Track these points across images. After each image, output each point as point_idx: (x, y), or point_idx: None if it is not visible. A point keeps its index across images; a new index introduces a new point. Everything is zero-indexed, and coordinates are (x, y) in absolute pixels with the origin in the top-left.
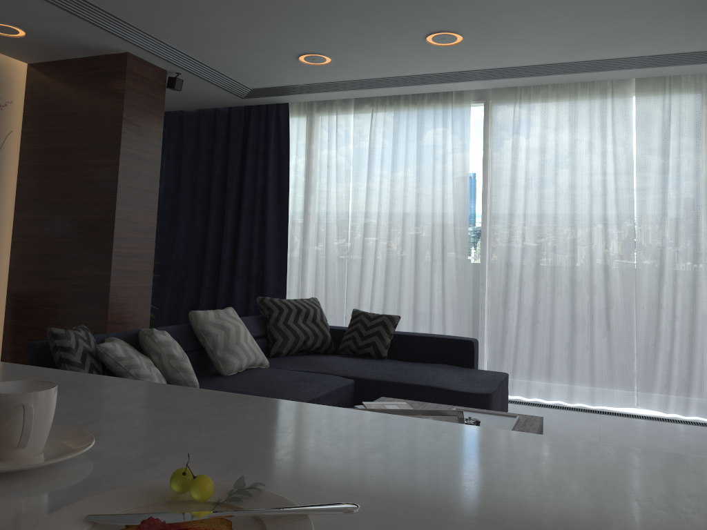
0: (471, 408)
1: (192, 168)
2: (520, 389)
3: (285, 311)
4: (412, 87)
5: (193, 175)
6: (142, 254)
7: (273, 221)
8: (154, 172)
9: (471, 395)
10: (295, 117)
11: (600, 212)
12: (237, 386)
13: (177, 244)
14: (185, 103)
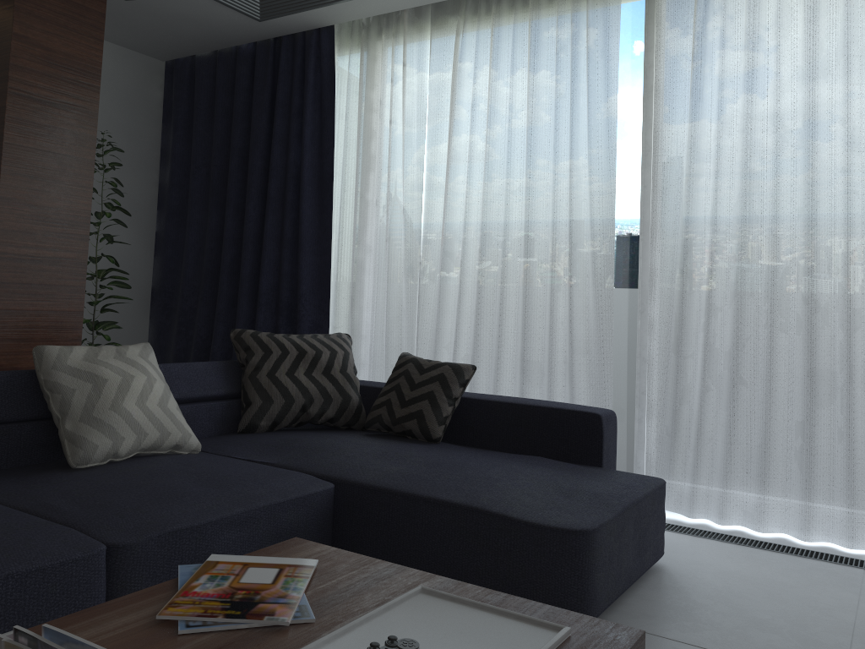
0: (474, 585)
1: (206, 141)
2: (709, 506)
3: (275, 354)
4: None
5: (208, 152)
6: (61, 260)
7: (310, 216)
8: (84, 128)
9: (549, 532)
10: (347, 50)
11: None
12: (59, 493)
13: (185, 256)
14: (188, 40)
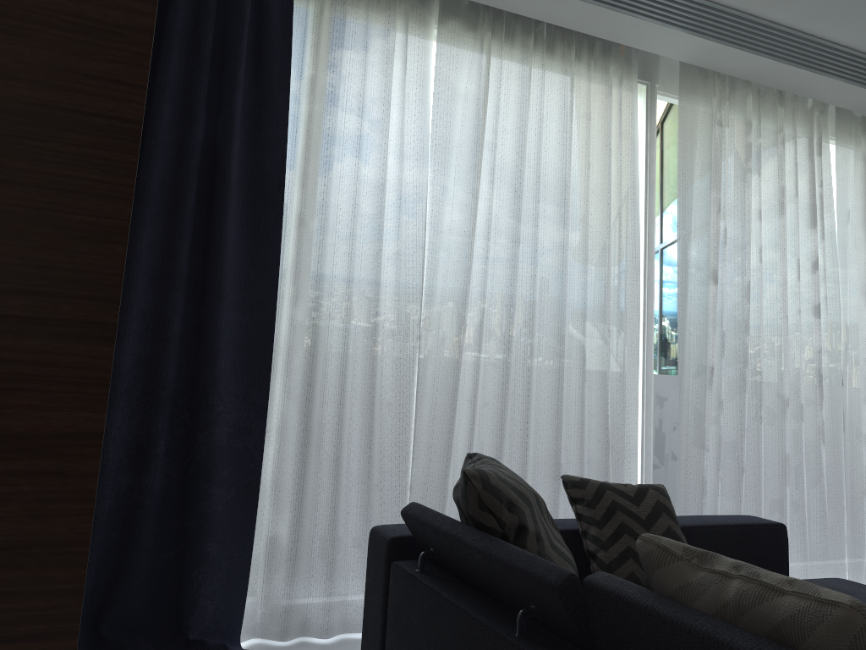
0: None
1: None
2: None
3: (534, 507)
4: (602, 15)
5: None
6: None
7: (235, 242)
8: None
9: None
10: None
11: (804, 294)
12: None
13: None
14: None
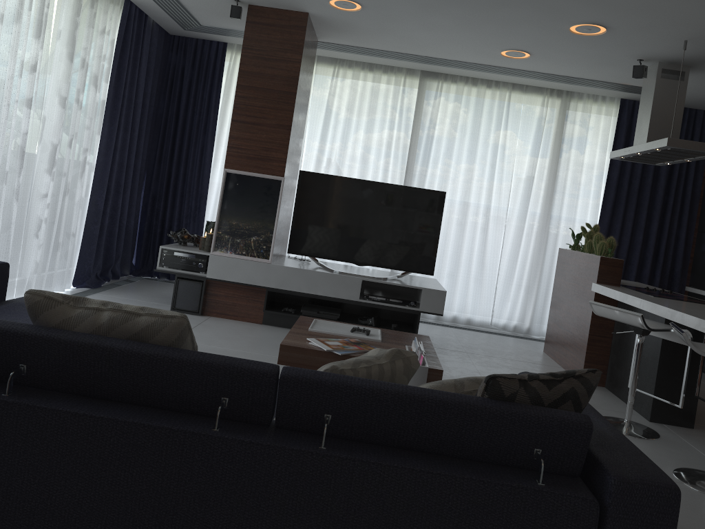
0: (293, 326)
1: None
2: None
3: None
4: None
5: None
6: None
7: None
8: None
9: None
10: None
11: (22, 89)
12: None
13: None
14: None
